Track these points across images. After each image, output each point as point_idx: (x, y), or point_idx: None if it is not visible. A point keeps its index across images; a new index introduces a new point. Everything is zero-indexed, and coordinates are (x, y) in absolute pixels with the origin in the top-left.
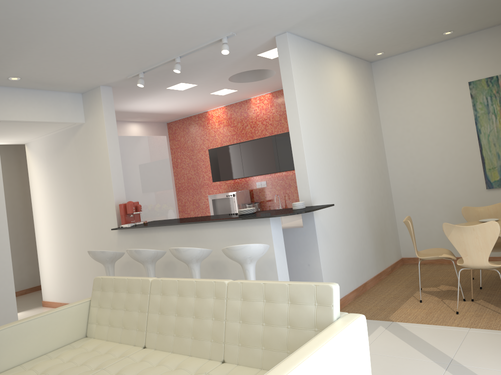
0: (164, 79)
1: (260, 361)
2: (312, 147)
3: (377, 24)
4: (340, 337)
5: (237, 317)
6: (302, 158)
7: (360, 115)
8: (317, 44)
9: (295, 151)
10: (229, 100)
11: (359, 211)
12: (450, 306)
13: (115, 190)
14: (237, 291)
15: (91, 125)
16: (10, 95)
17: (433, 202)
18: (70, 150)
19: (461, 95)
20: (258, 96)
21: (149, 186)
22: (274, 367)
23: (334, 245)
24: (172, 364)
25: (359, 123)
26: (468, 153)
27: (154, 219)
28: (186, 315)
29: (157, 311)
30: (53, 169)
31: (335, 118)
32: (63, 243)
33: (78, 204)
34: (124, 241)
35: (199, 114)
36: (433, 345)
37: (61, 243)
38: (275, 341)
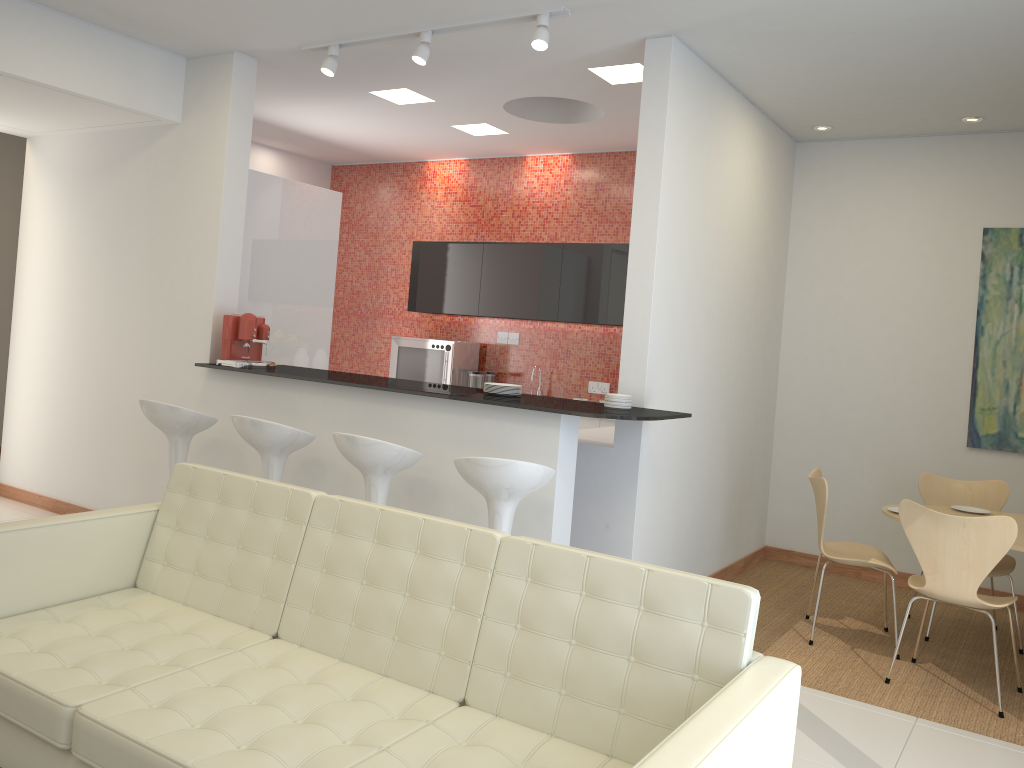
0: (373, 72)
1: (552, 719)
2: (667, 287)
3: (854, 66)
4: (765, 707)
5: (512, 615)
6: (645, 307)
7: (757, 244)
8: (719, 77)
9: (633, 288)
10: (482, 149)
11: (716, 438)
12: (871, 664)
13: (219, 283)
14: (520, 561)
15: (195, 132)
16: (35, 23)
17: (855, 451)
18: (132, 175)
19: (962, 250)
20: (543, 156)
21: (288, 290)
22: (653, 751)
23: (663, 497)
24: (346, 687)
25: (753, 259)
26: (949, 368)
27: (283, 363)
28: (389, 588)
29: (320, 566)
30: (82, 207)
31: (716, 239)
32: (74, 371)
33: (125, 295)
34: (218, 395)
35: (407, 163)
36: (849, 740)
37: (68, 369)
38: (596, 683)
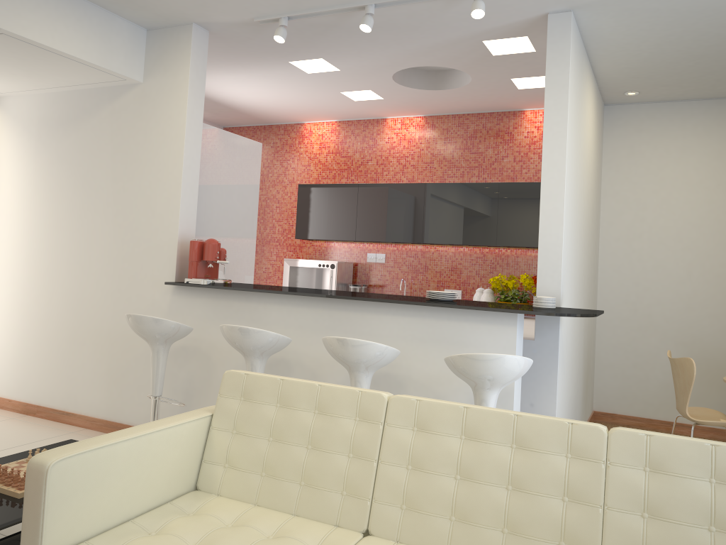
0: (303, 43)
1: None
2: (568, 210)
3: (694, 39)
4: None
5: (637, 504)
6: (557, 225)
7: (593, 180)
8: (584, 48)
9: (546, 211)
10: (354, 112)
11: (581, 329)
12: None
13: (182, 215)
14: (635, 451)
15: (156, 90)
16: None
17: (661, 335)
18: (96, 126)
19: None
20: (400, 118)
21: (226, 221)
22: None
23: (565, 378)
24: None
25: (592, 191)
26: None
27: None
28: (489, 482)
29: (404, 463)
30: (48, 154)
31: (582, 174)
32: (41, 293)
33: (91, 227)
34: (184, 308)
35: (287, 125)
36: None
37: (36, 291)
38: None
